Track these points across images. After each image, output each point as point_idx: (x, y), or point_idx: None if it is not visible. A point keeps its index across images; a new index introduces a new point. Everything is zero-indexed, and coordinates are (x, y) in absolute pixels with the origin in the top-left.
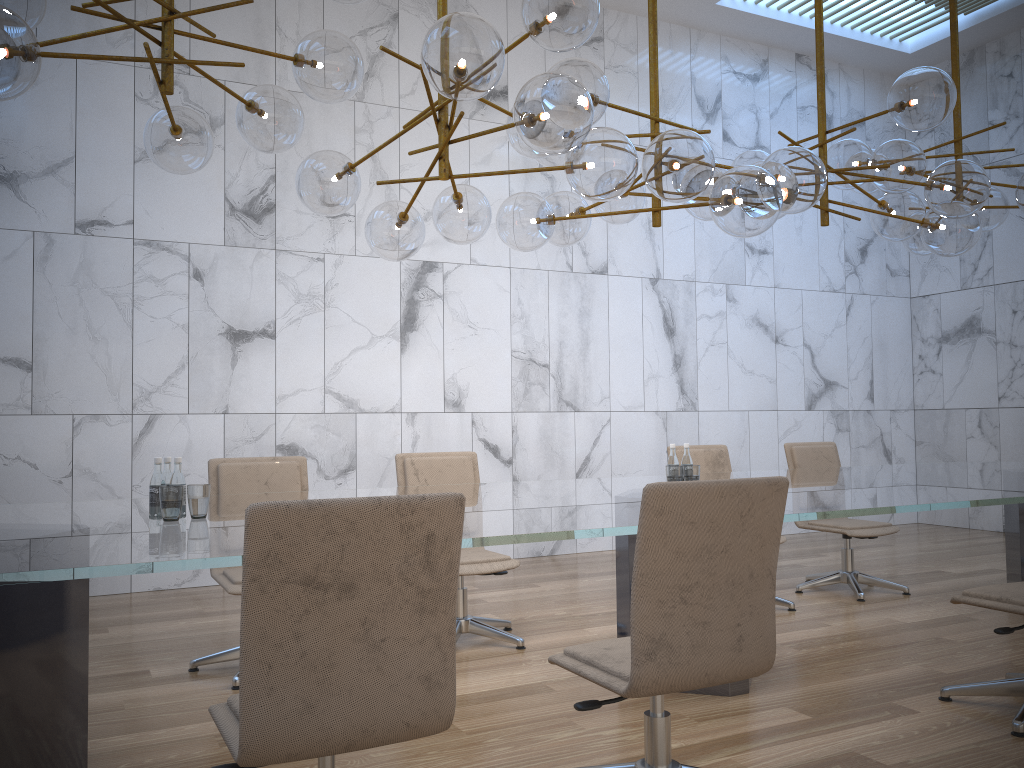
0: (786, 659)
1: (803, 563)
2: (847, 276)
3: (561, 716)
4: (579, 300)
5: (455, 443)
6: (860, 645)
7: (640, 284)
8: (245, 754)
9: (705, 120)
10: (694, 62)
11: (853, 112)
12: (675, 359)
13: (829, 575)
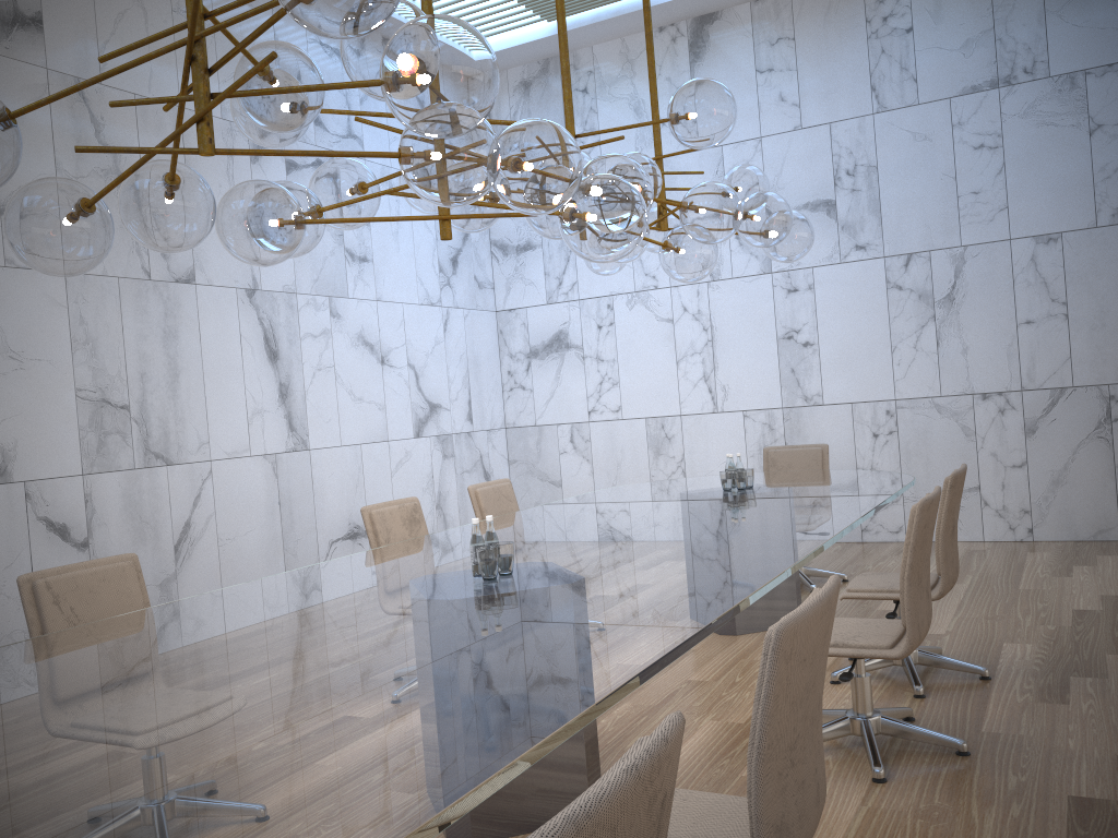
0: None
1: None
2: (442, 288)
3: None
4: (162, 317)
5: (3, 529)
6: (634, 709)
7: (235, 296)
8: None
9: None
10: (278, 23)
11: None
12: (281, 389)
13: None
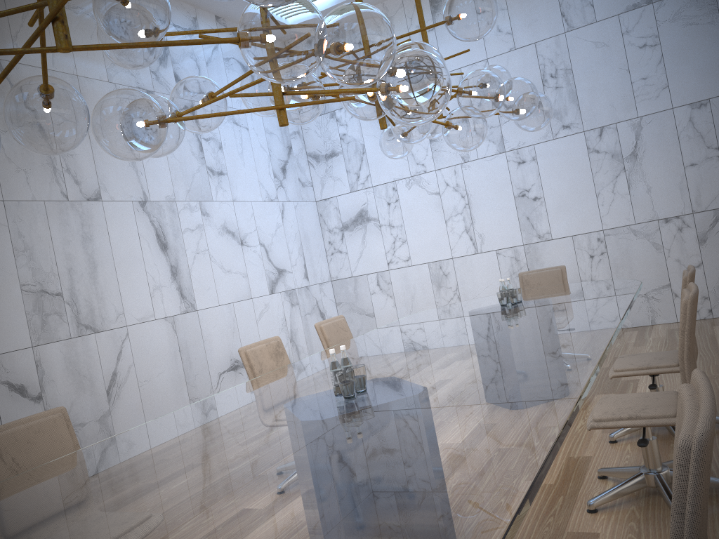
0: None
1: None
2: (277, 188)
3: None
4: (80, 227)
5: None
6: None
7: (132, 207)
8: None
9: (159, 63)
10: None
11: None
12: (172, 269)
13: None
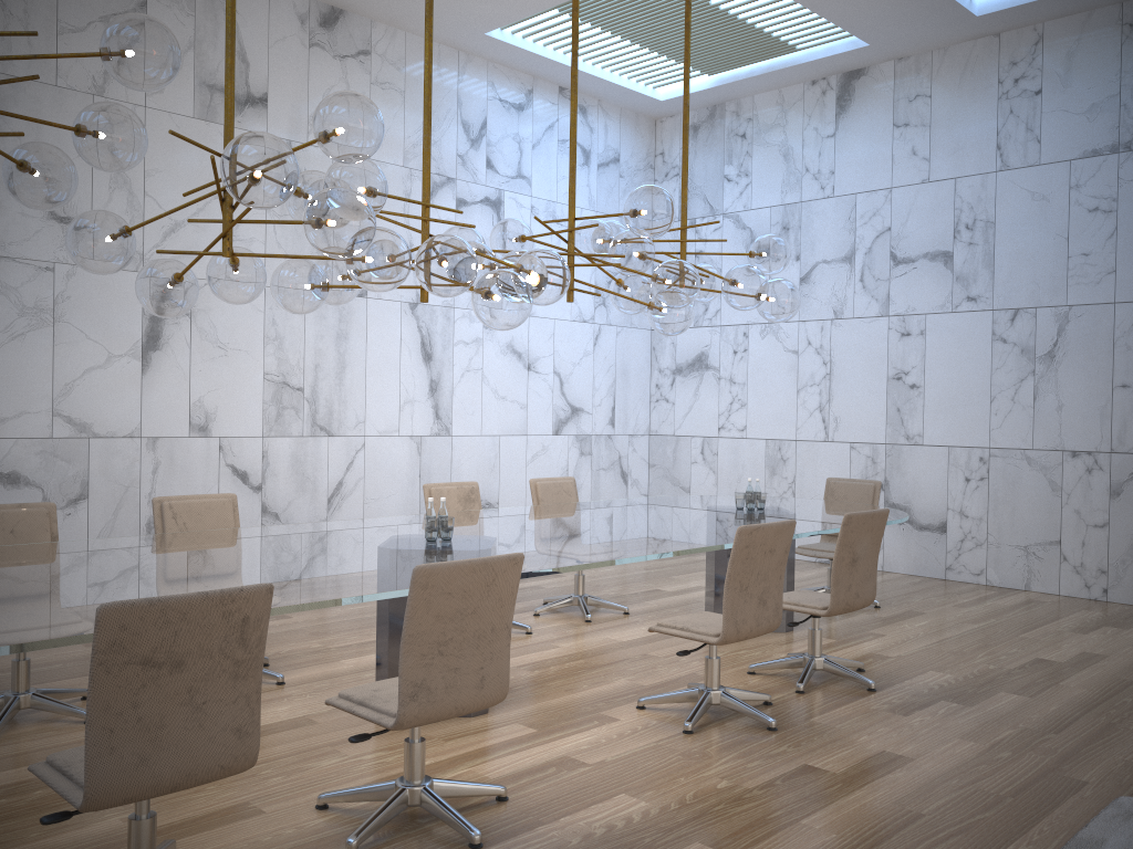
0: (521, 680)
1: (543, 584)
2: (596, 307)
3: (326, 745)
4: (337, 322)
5: (201, 469)
6: (582, 664)
7: (400, 308)
8: (89, 802)
9: (470, 146)
10: (462, 86)
11: (609, 149)
12: (431, 384)
13: (563, 599)
